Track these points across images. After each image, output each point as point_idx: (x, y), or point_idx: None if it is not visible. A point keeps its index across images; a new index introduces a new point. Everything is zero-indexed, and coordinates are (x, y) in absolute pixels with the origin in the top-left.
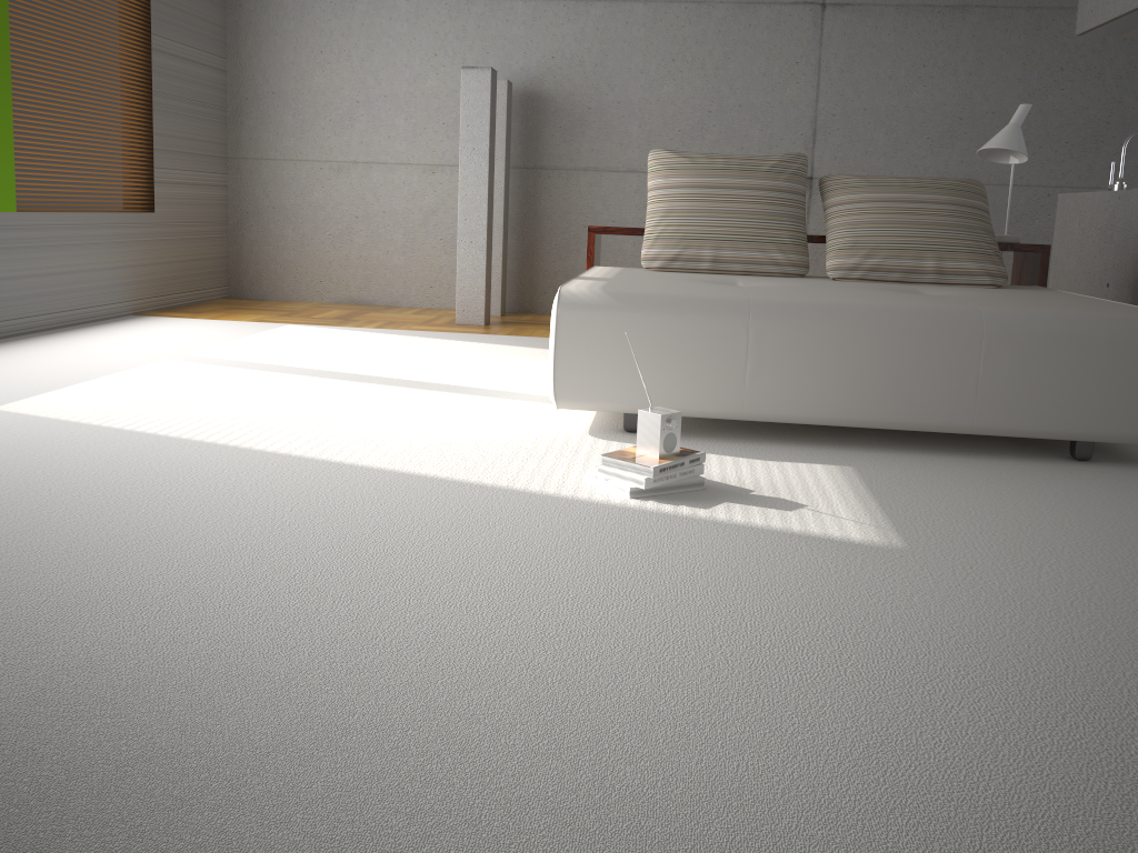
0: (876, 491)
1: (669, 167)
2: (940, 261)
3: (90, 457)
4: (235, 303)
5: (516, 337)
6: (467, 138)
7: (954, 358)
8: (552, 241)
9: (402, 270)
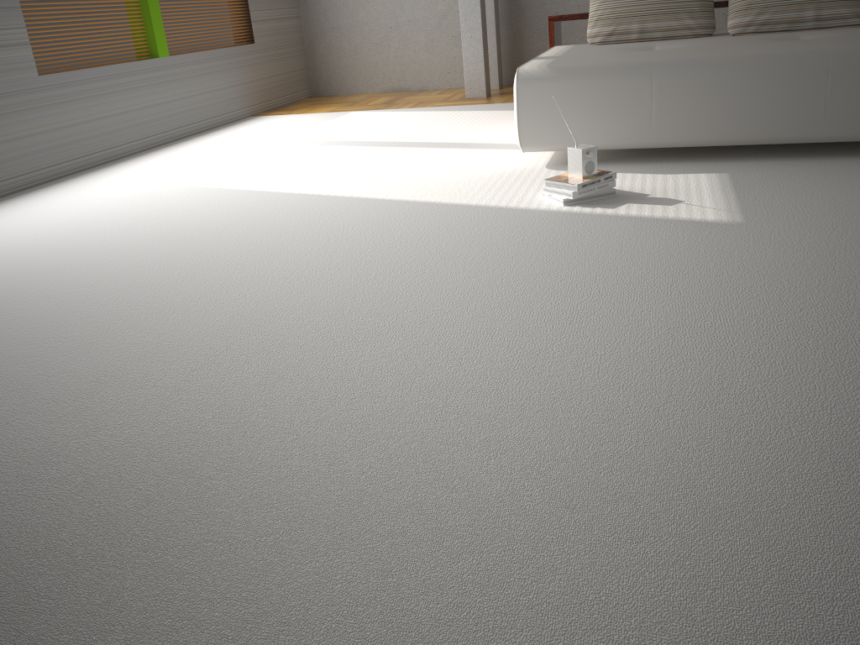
0: (738, 188)
1: None
2: (818, 10)
3: (237, 207)
4: (315, 101)
5: (507, 103)
6: None
7: (806, 87)
8: (533, 27)
9: (427, 63)
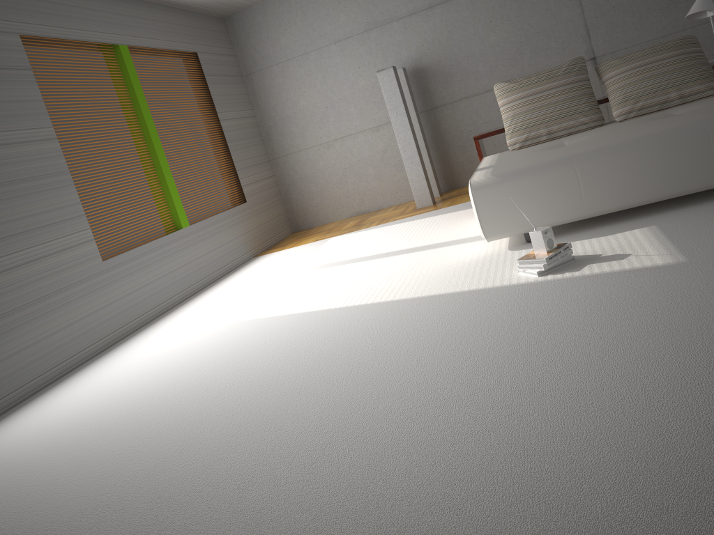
0: (669, 235)
1: (507, 91)
2: (680, 91)
3: (279, 331)
4: (298, 235)
5: (452, 206)
6: (391, 108)
7: (695, 149)
8: (455, 145)
9: (378, 188)
